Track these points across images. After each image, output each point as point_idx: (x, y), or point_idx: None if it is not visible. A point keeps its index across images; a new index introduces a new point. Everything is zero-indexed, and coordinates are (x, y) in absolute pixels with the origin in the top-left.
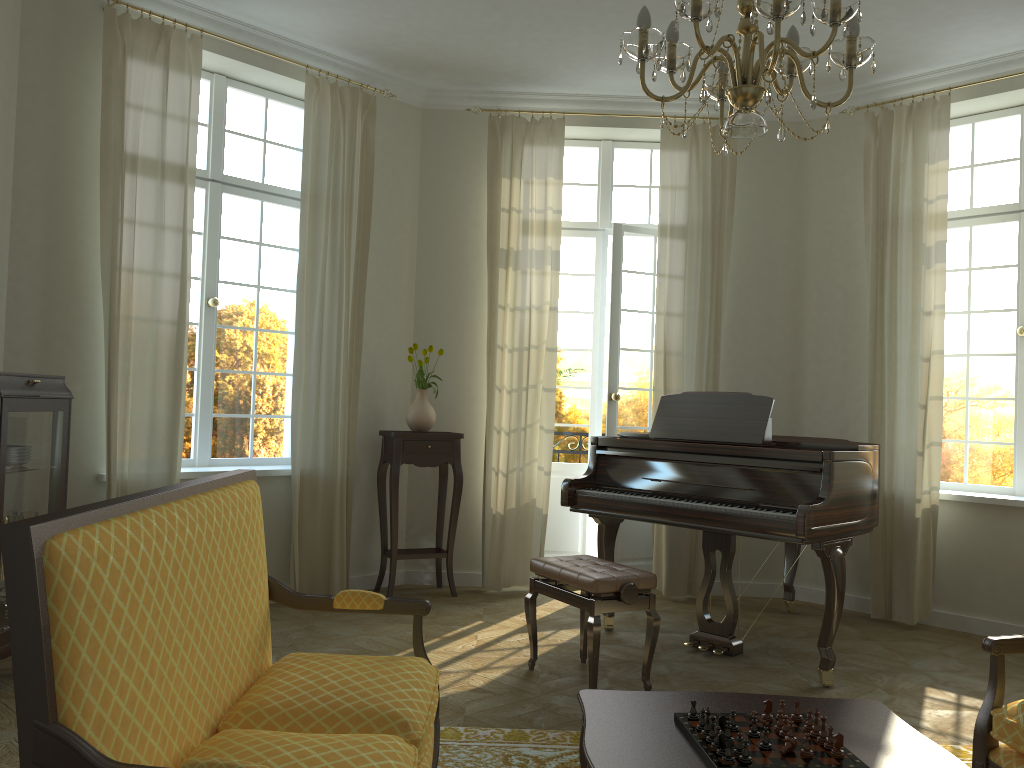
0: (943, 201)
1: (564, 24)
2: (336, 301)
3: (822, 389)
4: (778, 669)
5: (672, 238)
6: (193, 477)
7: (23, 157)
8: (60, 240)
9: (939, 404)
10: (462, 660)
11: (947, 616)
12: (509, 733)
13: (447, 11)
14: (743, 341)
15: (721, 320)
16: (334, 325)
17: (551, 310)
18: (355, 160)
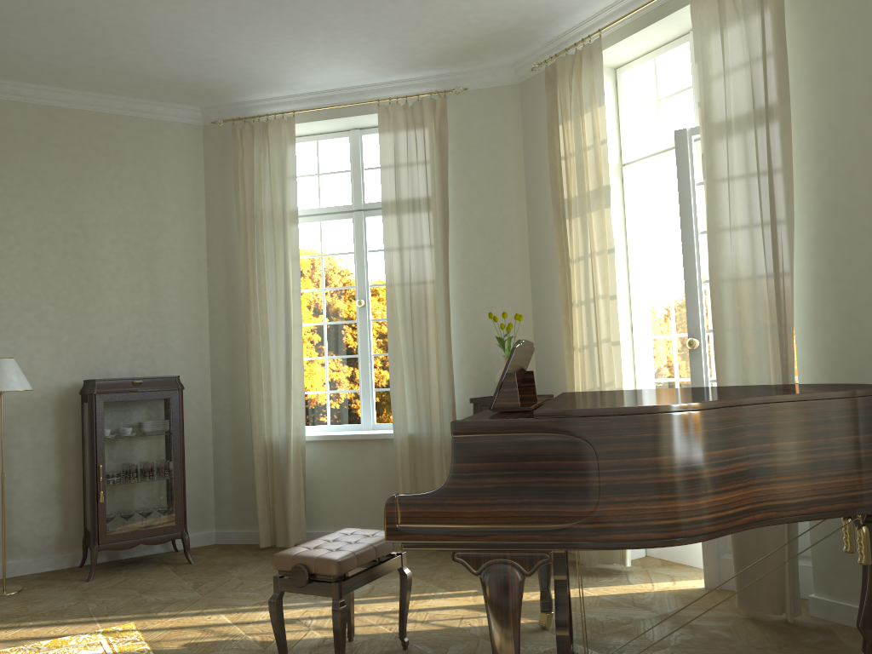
0: None
1: None
2: (422, 286)
3: None
4: None
5: (706, 129)
6: (328, 439)
7: (211, 237)
8: (234, 283)
9: None
10: None
11: None
12: None
13: (374, 16)
14: (849, 241)
15: (779, 221)
16: (421, 307)
17: (608, 253)
18: (427, 161)
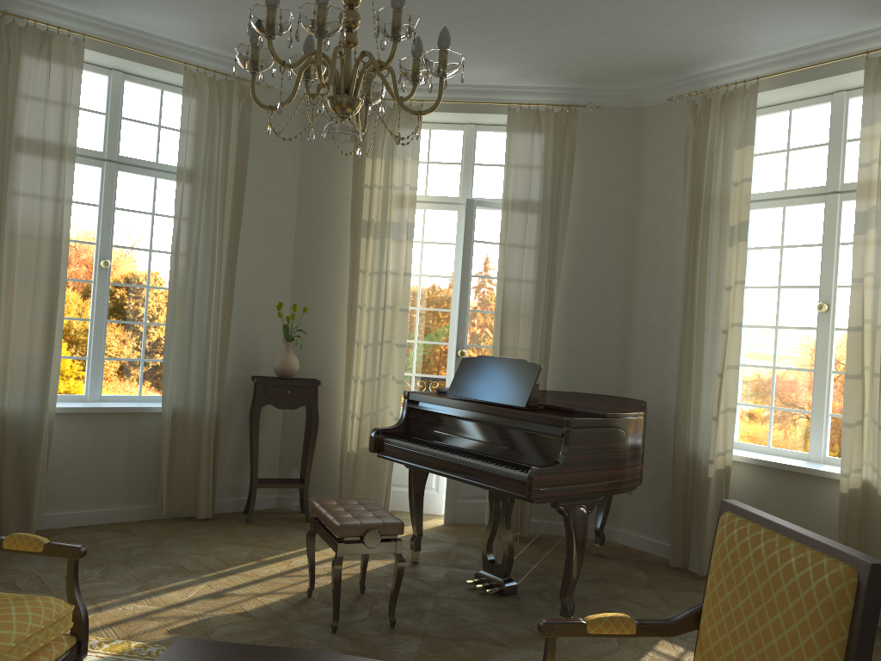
0: (748, 184)
1: None
2: (209, 264)
3: (647, 353)
4: (536, 612)
5: (512, 213)
6: (72, 411)
7: None
8: None
9: (736, 373)
10: (257, 584)
11: None
12: None
13: None
14: (580, 307)
15: (555, 288)
16: (206, 285)
17: (405, 275)
18: (230, 143)
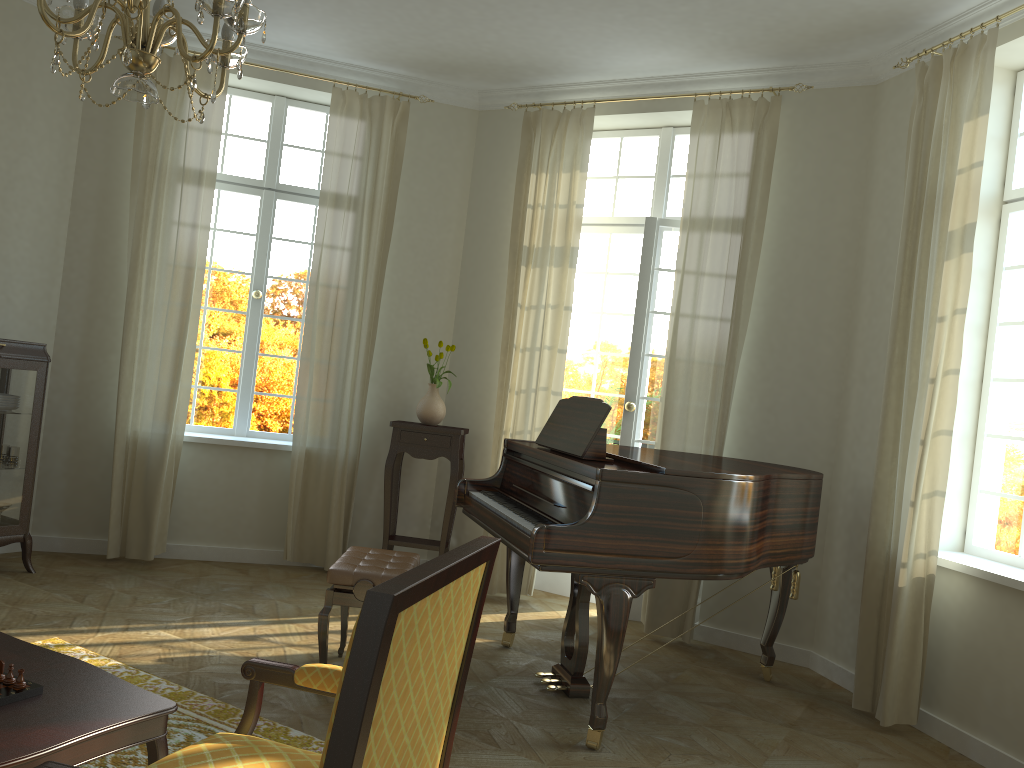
0: (978, 170)
1: (510, 8)
2: (351, 295)
3: (863, 415)
4: (586, 720)
5: (690, 231)
6: (205, 442)
7: (82, 175)
8: (107, 240)
9: (948, 441)
10: (304, 635)
11: (947, 728)
12: (180, 692)
13: (401, 13)
14: (781, 352)
15: (739, 325)
16: (346, 317)
17: (565, 310)
18: (380, 164)
